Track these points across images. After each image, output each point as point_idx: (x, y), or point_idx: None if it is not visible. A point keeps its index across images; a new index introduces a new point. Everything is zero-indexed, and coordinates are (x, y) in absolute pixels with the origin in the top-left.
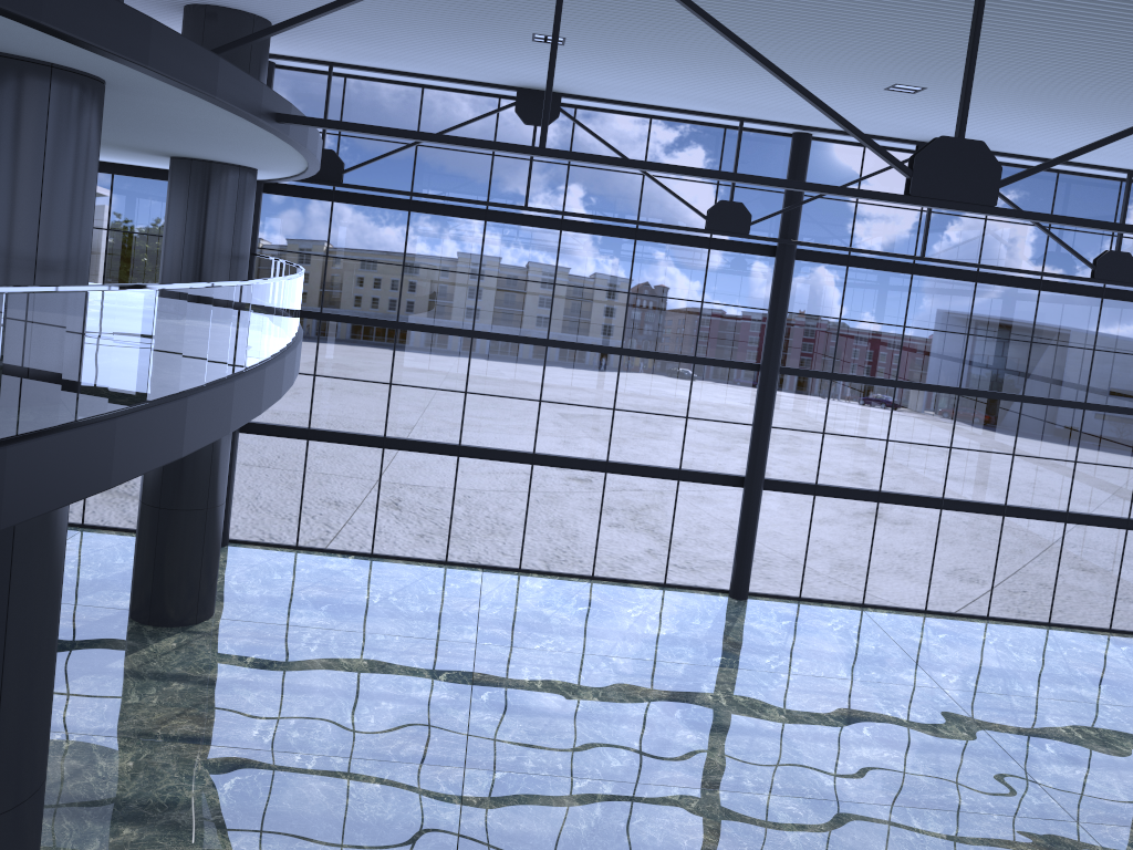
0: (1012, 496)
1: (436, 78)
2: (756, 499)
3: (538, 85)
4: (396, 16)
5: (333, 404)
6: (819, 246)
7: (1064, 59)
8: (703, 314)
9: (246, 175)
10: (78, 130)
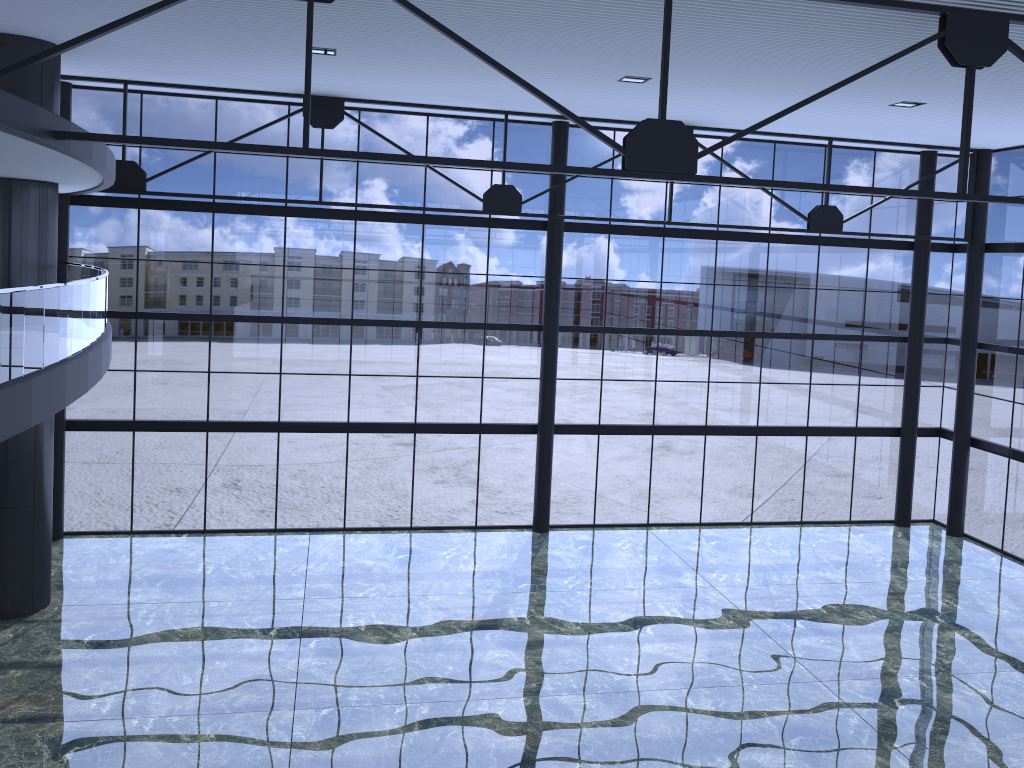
0: (782, 420)
1: (227, 90)
2: (548, 443)
3: (321, 92)
4: (177, 36)
5: (171, 398)
6: (582, 218)
7: (753, 49)
8: (507, 287)
9: (46, 189)
10: None
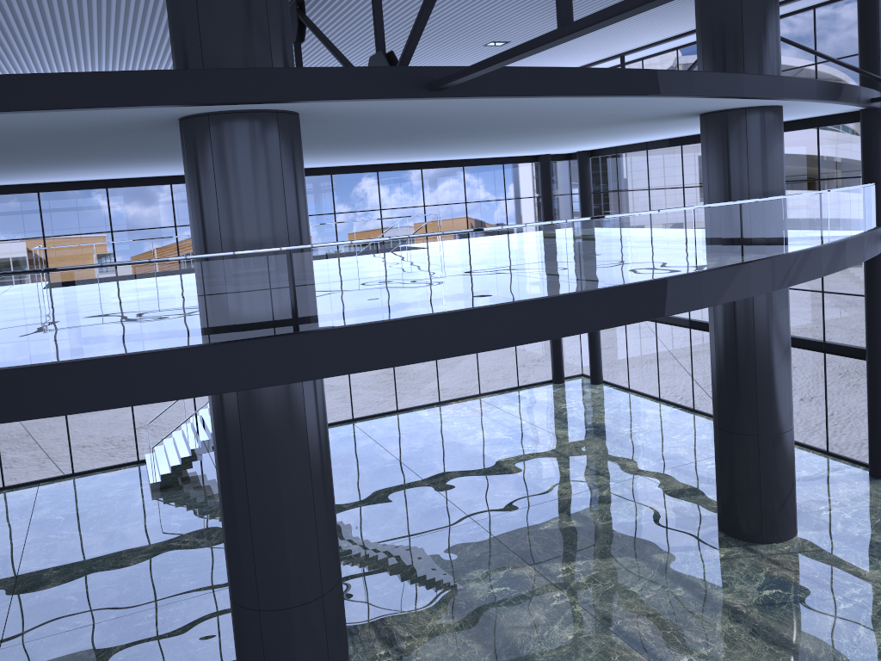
0: None
1: None
2: None
3: None
4: None
5: None
6: None
7: None
8: None
9: (754, 115)
10: (234, 150)
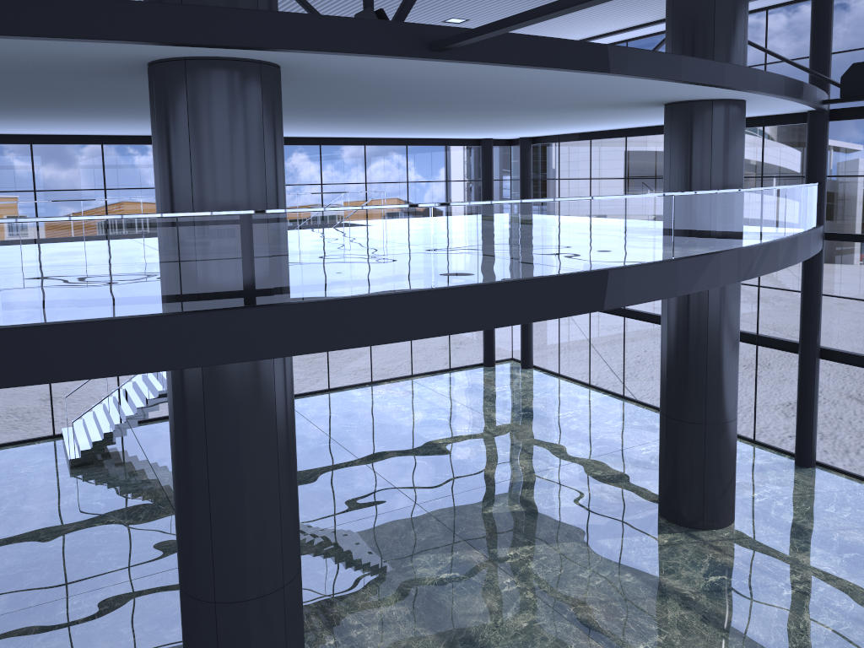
0: None
1: None
2: None
3: None
4: None
5: None
6: None
7: None
8: None
9: (720, 107)
10: (213, 101)
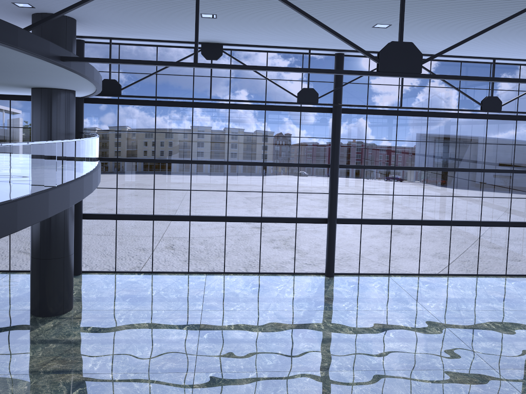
0: (461, 217)
1: (162, 41)
2: (333, 228)
3: (210, 40)
4: (133, 10)
5: (141, 203)
6: (351, 105)
7: (452, 3)
8: (310, 146)
9: (69, 94)
10: None
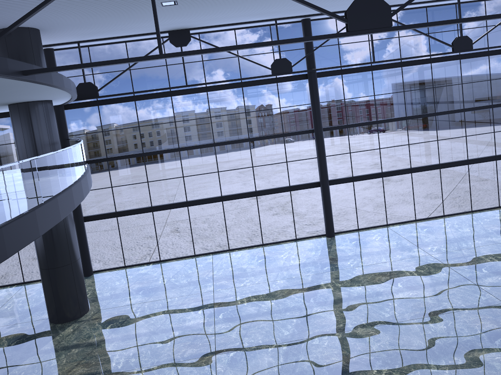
0: (445, 155)
1: (129, 36)
2: (327, 190)
3: (176, 27)
4: (93, 10)
5: (141, 193)
6: (325, 68)
7: None
8: (292, 112)
9: (46, 104)
10: None
